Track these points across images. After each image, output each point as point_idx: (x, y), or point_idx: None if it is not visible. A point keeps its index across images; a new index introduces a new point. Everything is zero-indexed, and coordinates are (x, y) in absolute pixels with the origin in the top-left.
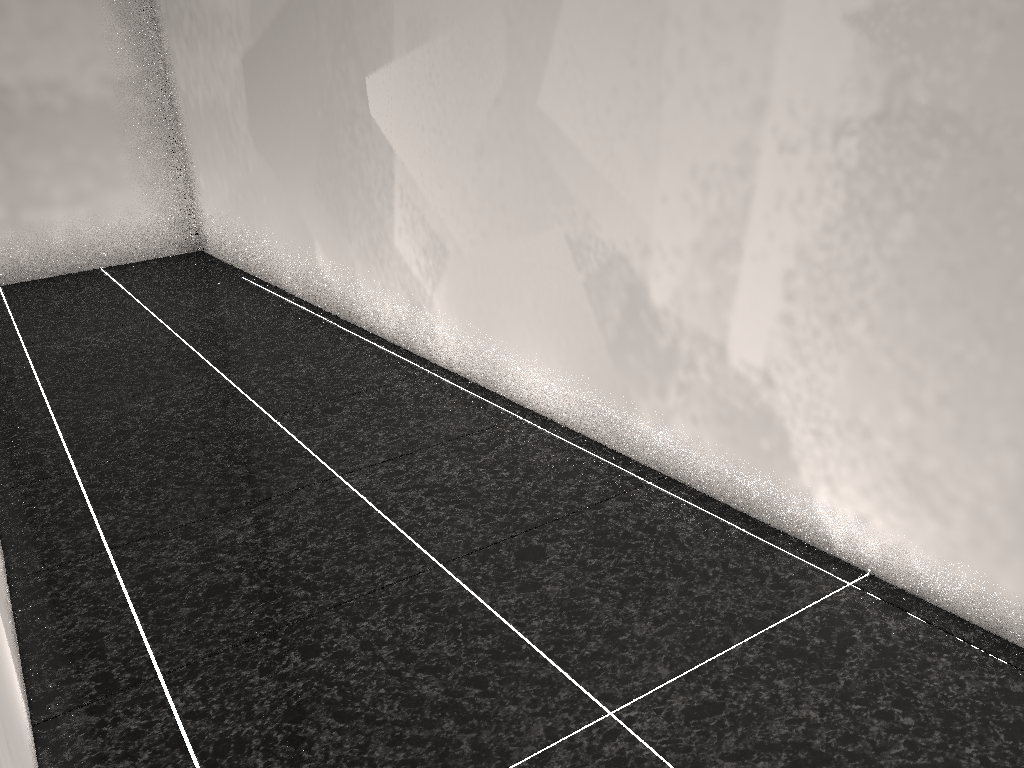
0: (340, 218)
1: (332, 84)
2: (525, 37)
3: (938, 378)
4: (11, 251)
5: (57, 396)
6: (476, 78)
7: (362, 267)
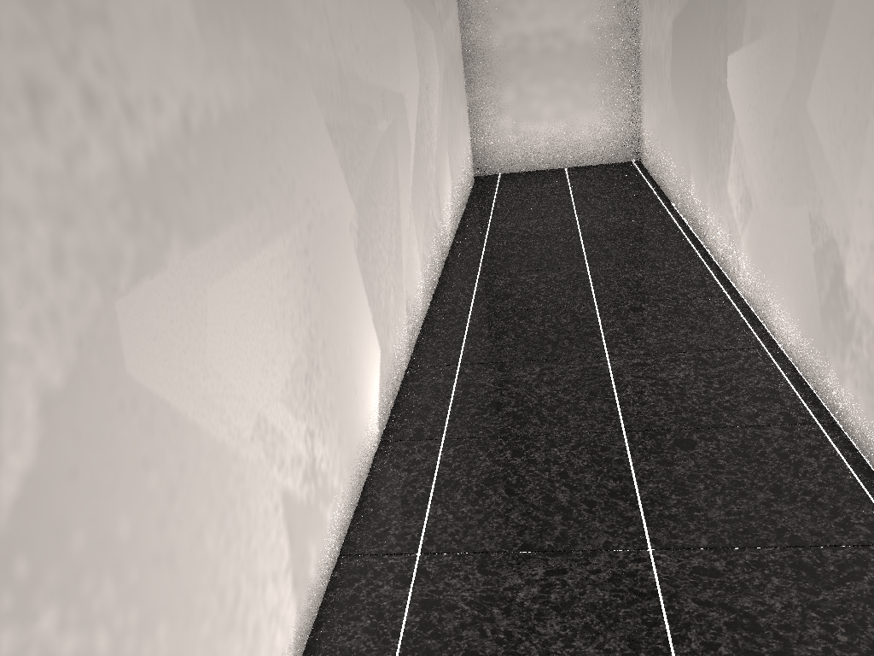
0: (704, 160)
1: (711, 56)
2: (806, 51)
3: None
4: (510, 151)
5: (487, 262)
6: (779, 75)
7: (710, 201)
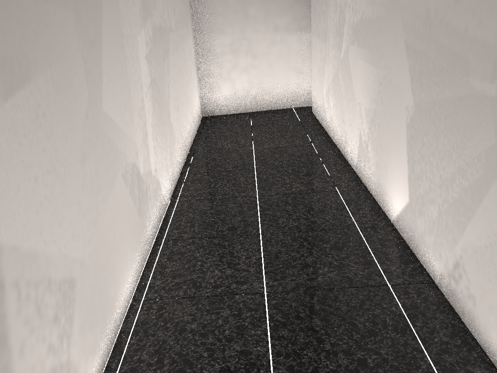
0: None
1: None
2: (92, 69)
3: (163, 140)
4: None
5: None
6: (73, 104)
7: None
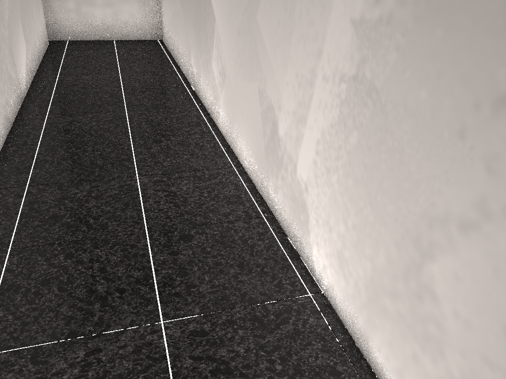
0: (198, 44)
1: None
2: None
3: (354, 216)
4: (75, 25)
5: (54, 105)
6: None
7: (203, 71)
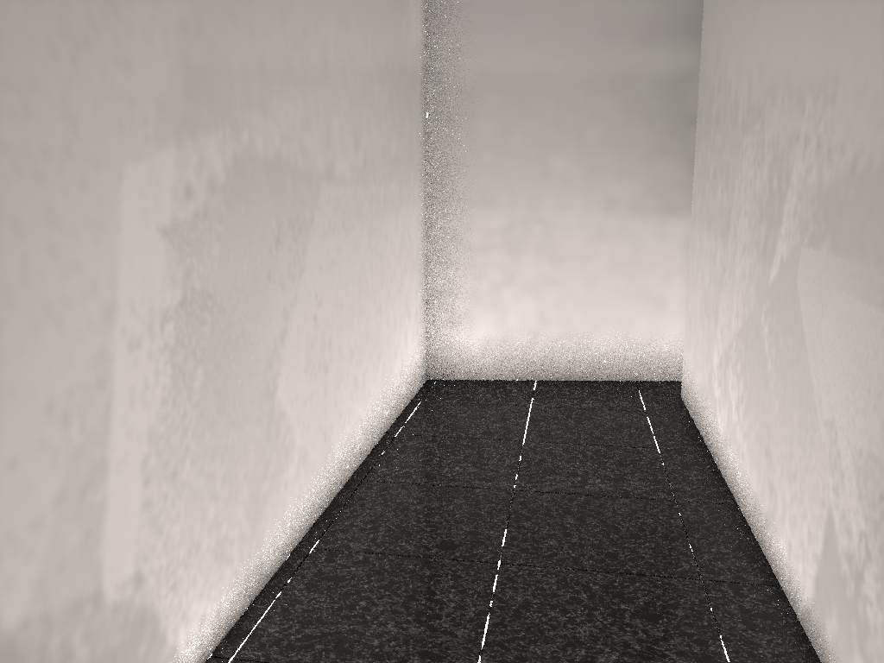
0: None
1: None
2: None
3: (221, 467)
4: None
5: None
6: None
7: None
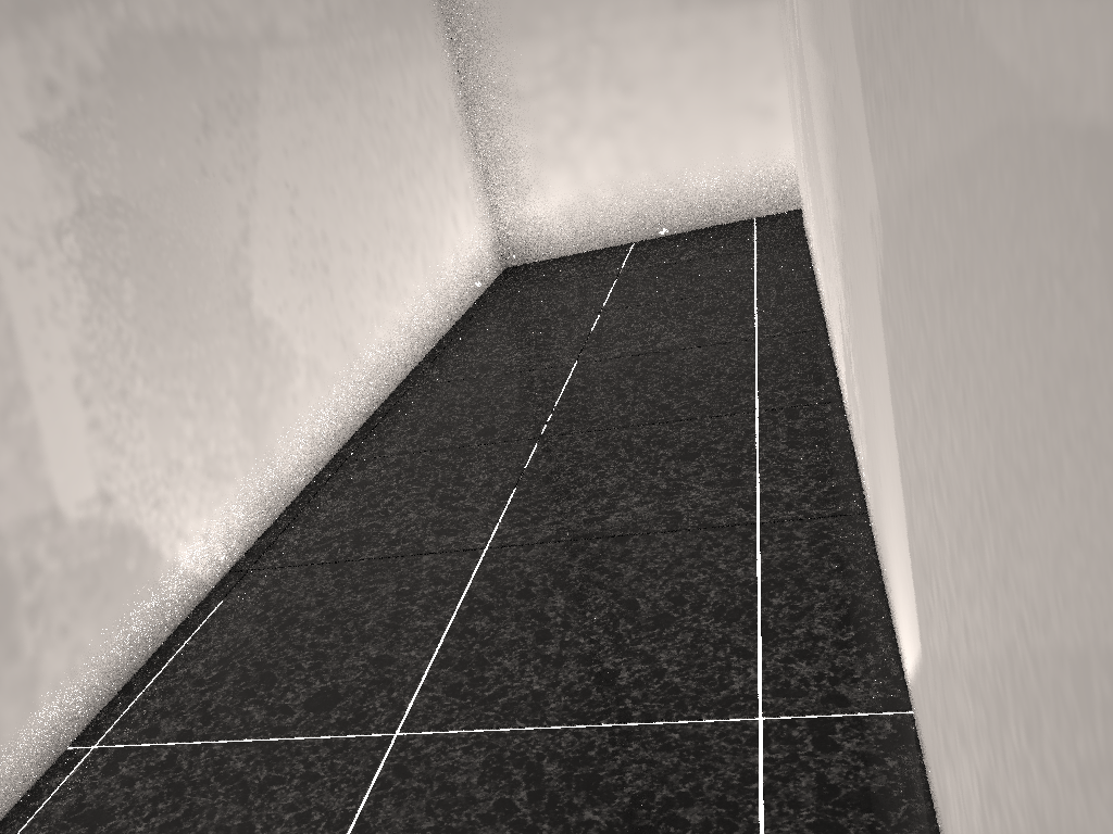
0: None
1: None
2: None
3: (189, 384)
4: None
5: None
6: None
7: None
